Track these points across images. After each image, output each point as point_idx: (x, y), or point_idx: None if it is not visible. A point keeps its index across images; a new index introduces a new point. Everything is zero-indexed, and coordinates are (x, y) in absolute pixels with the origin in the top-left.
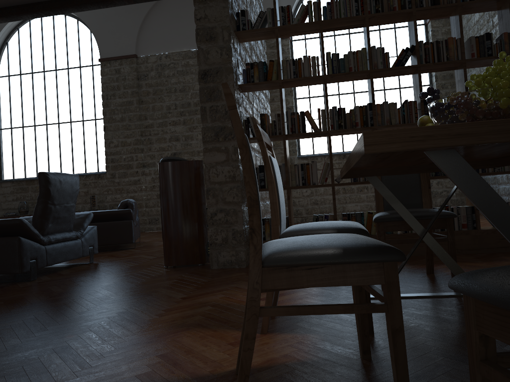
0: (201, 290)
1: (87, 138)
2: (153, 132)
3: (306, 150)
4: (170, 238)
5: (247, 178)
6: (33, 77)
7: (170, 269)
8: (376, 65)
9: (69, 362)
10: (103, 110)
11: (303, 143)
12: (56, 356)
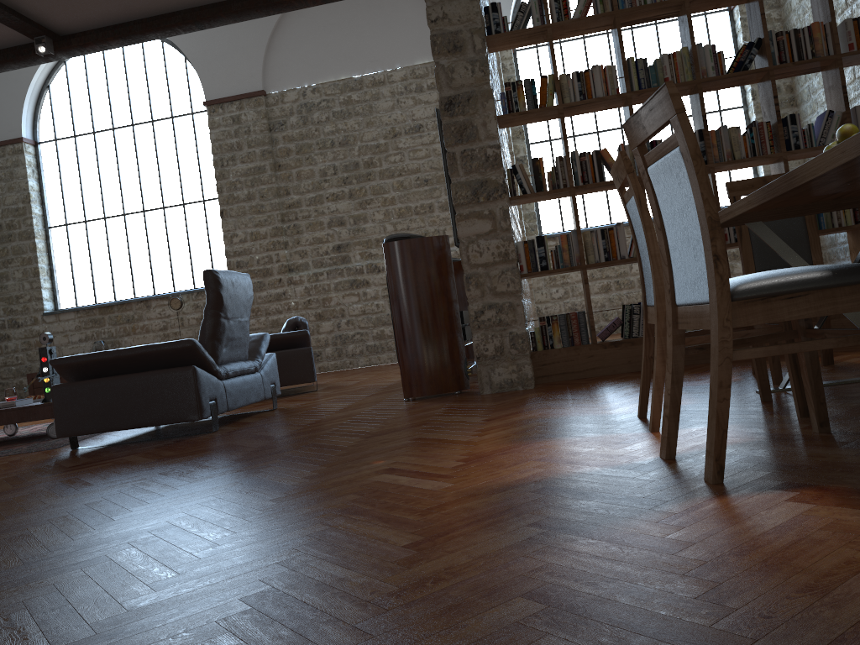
0: (500, 412)
1: (193, 232)
2: (301, 214)
3: (550, 226)
4: (410, 355)
5: (705, 195)
6: (95, 140)
7: (416, 401)
8: (706, 73)
9: (420, 477)
10: (218, 185)
11: (545, 215)
12: (391, 476)
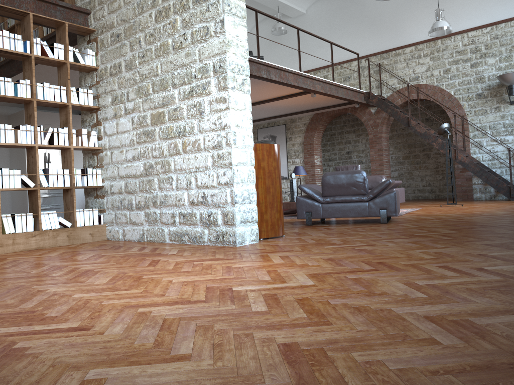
0: None
1: None
2: None
3: None
4: None
5: None
6: None
7: None
8: None
9: None
10: None
11: None
12: None
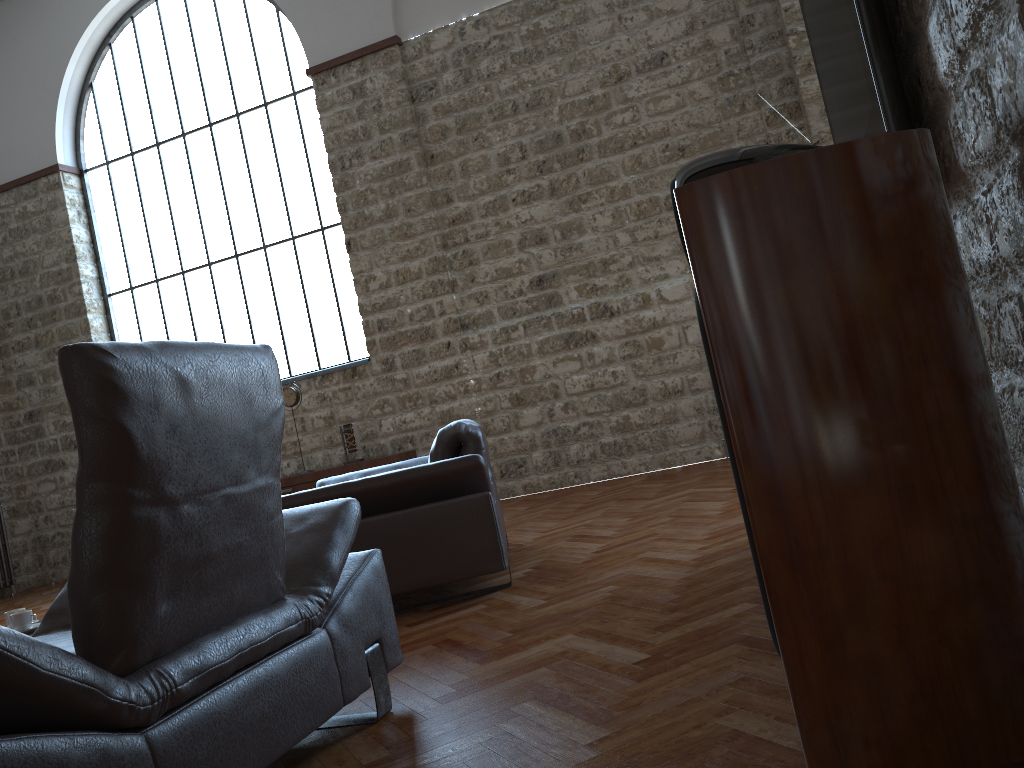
0: None
1: (311, 280)
2: (474, 232)
3: None
4: (824, 617)
5: None
6: (161, 155)
7: None
8: None
9: None
10: (338, 200)
11: None
12: None
